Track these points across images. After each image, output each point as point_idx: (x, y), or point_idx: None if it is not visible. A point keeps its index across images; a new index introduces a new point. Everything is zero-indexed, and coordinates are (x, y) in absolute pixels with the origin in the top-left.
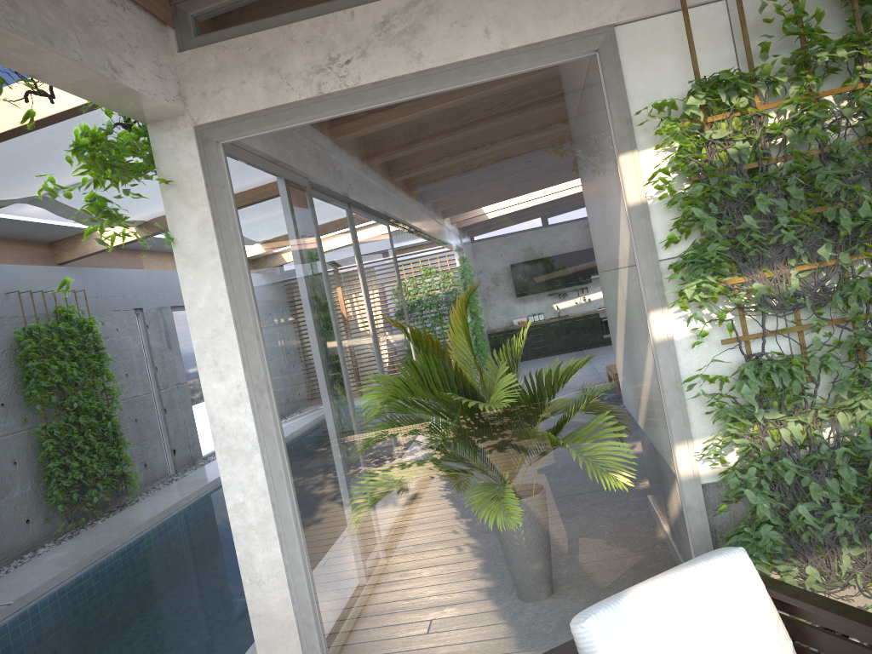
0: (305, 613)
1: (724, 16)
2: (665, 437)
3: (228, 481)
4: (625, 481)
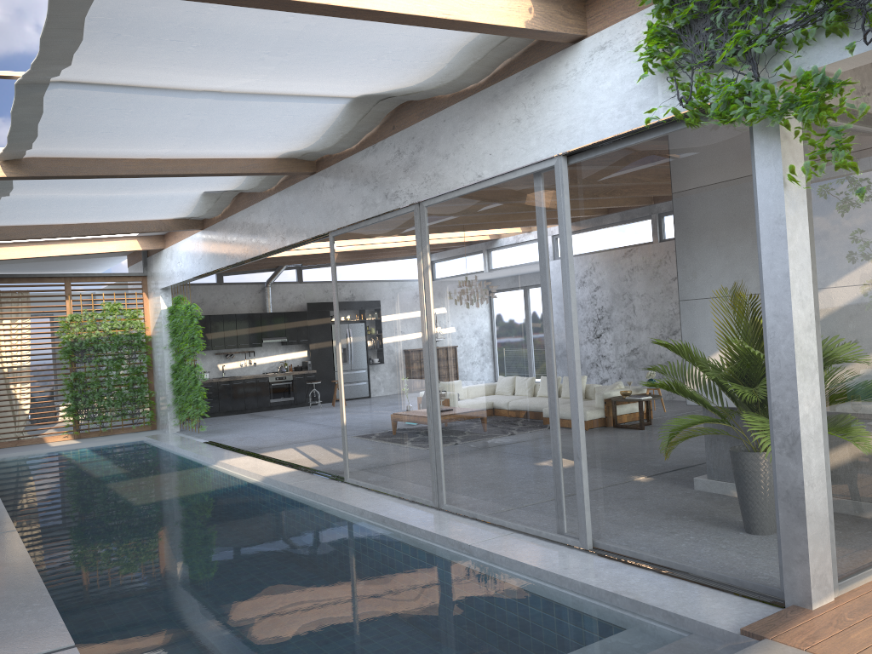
0: (830, 511)
1: None
2: None
3: (801, 395)
4: None
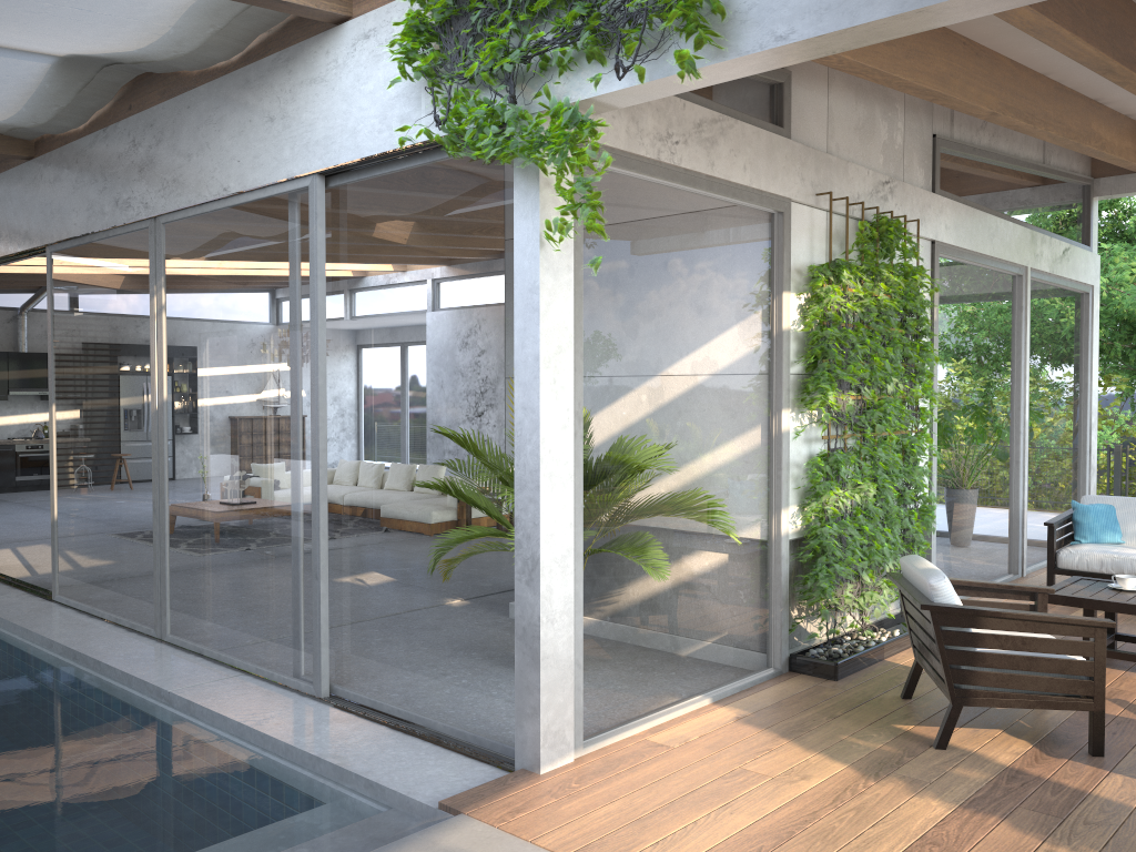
0: (578, 653)
1: (825, 222)
2: (773, 504)
3: (545, 509)
4: (754, 535)
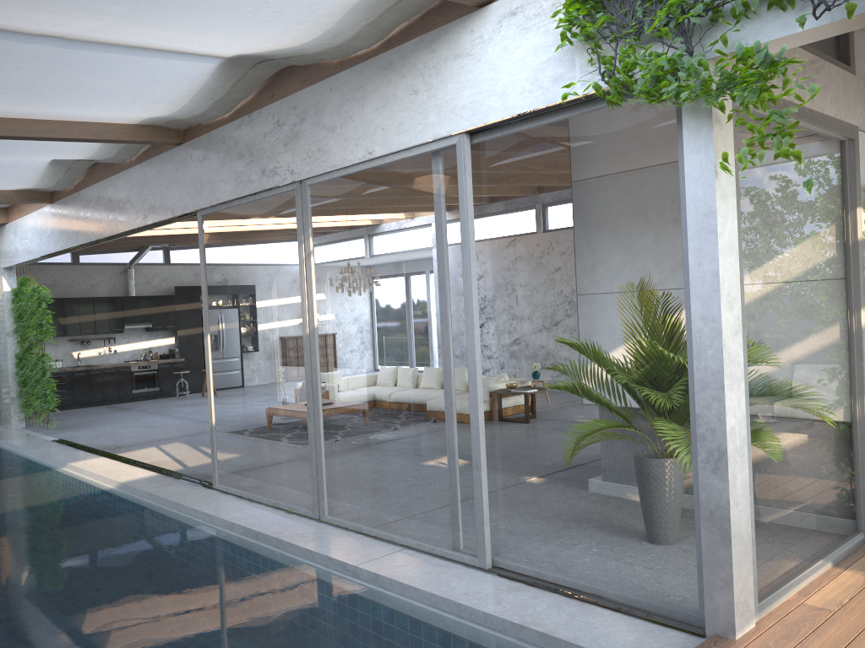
0: (752, 530)
1: None
2: (856, 390)
3: (728, 406)
4: (847, 418)
